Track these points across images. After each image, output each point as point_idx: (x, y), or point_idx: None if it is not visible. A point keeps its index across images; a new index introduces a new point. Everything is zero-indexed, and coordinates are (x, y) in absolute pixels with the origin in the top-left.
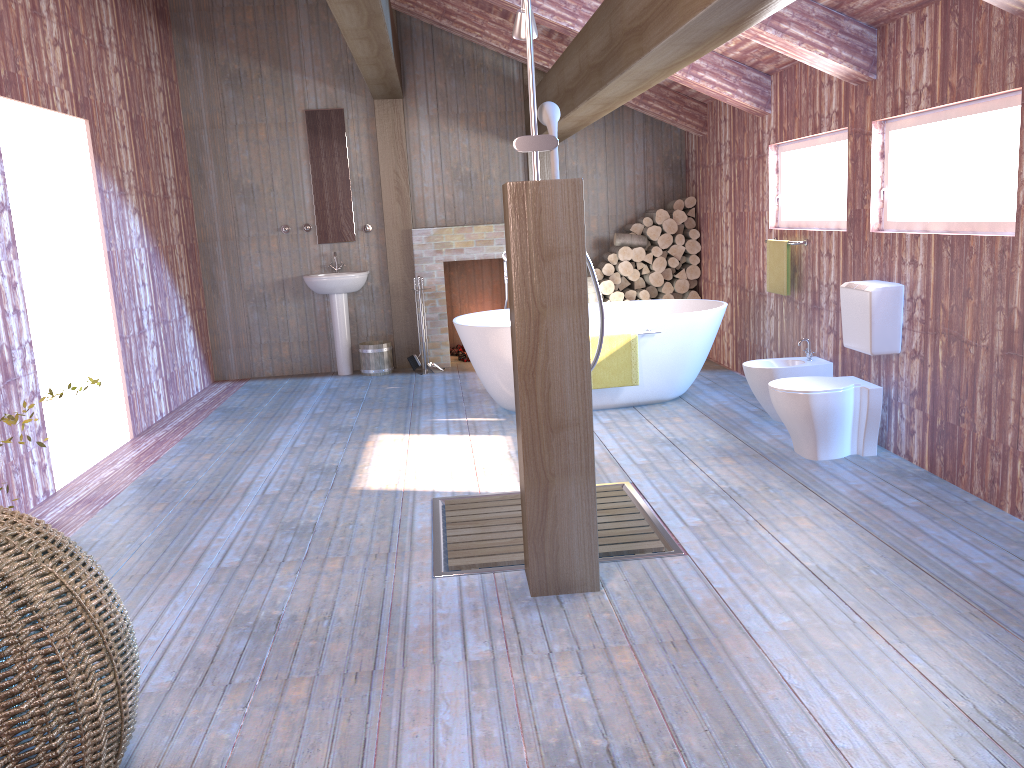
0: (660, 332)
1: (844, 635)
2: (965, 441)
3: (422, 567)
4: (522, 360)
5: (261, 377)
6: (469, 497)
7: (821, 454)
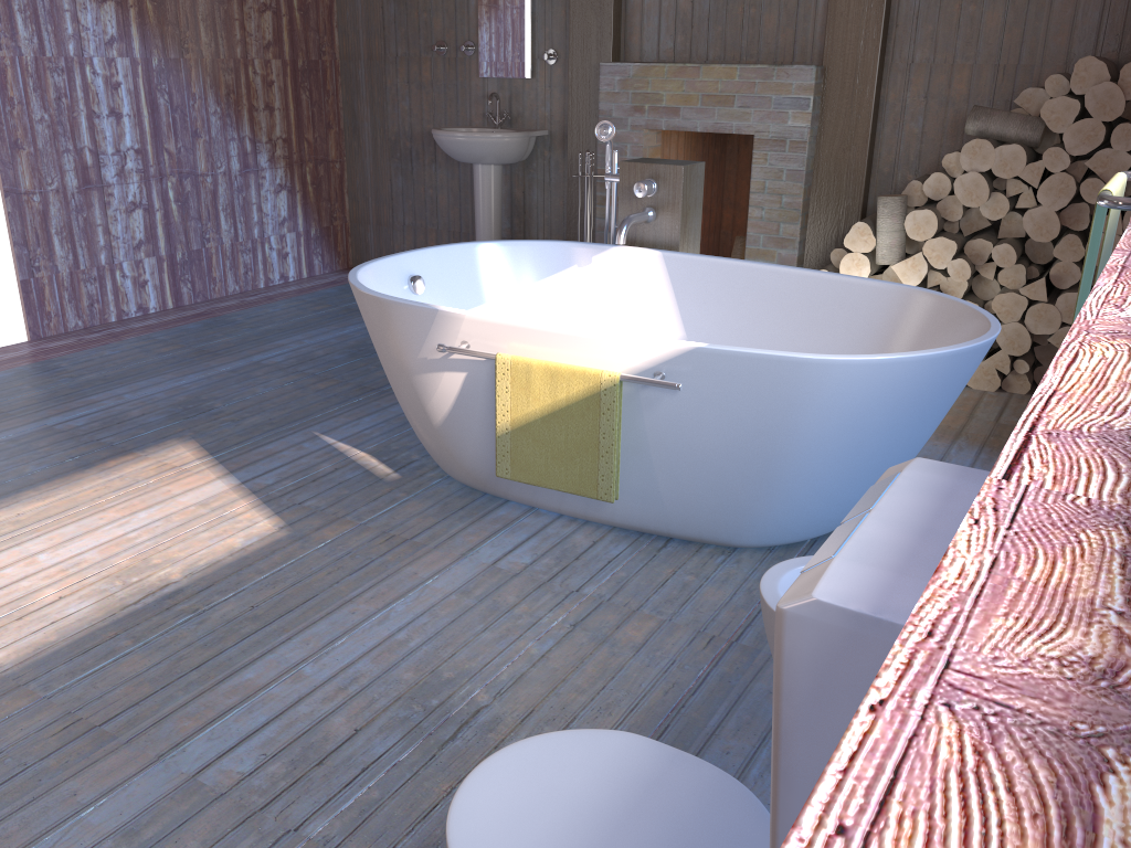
0: (678, 389)
1: None
2: None
3: None
4: None
5: None
6: None
7: None
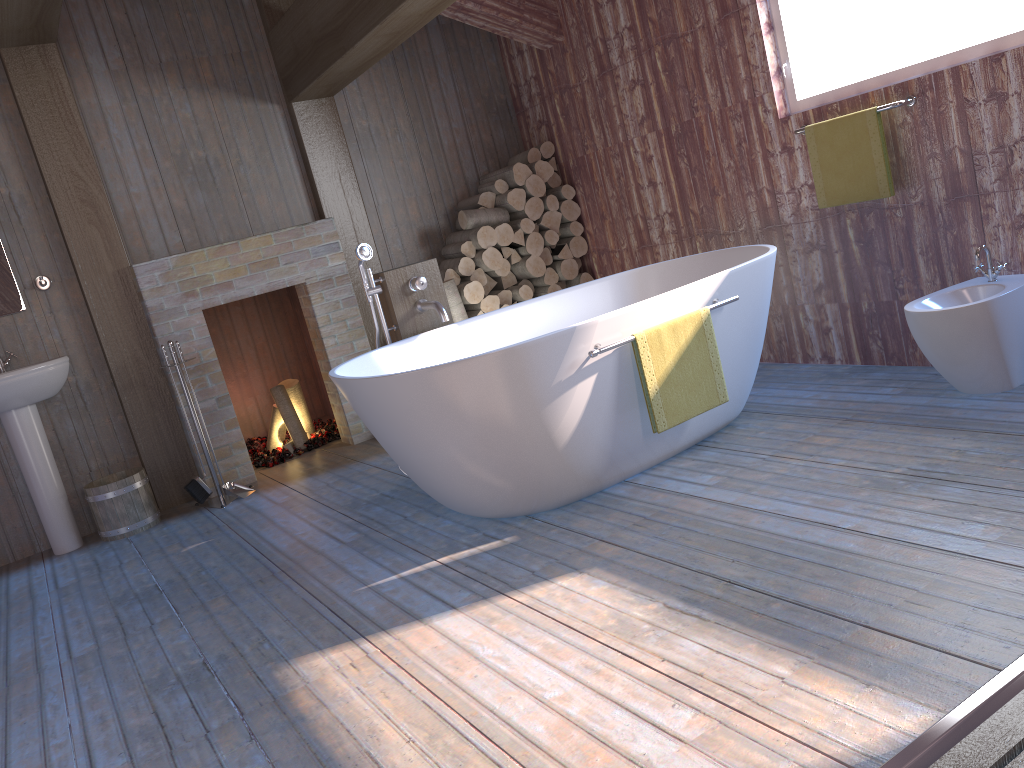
0: (737, 299)
1: None
2: None
3: None
4: None
5: None
6: None
7: None
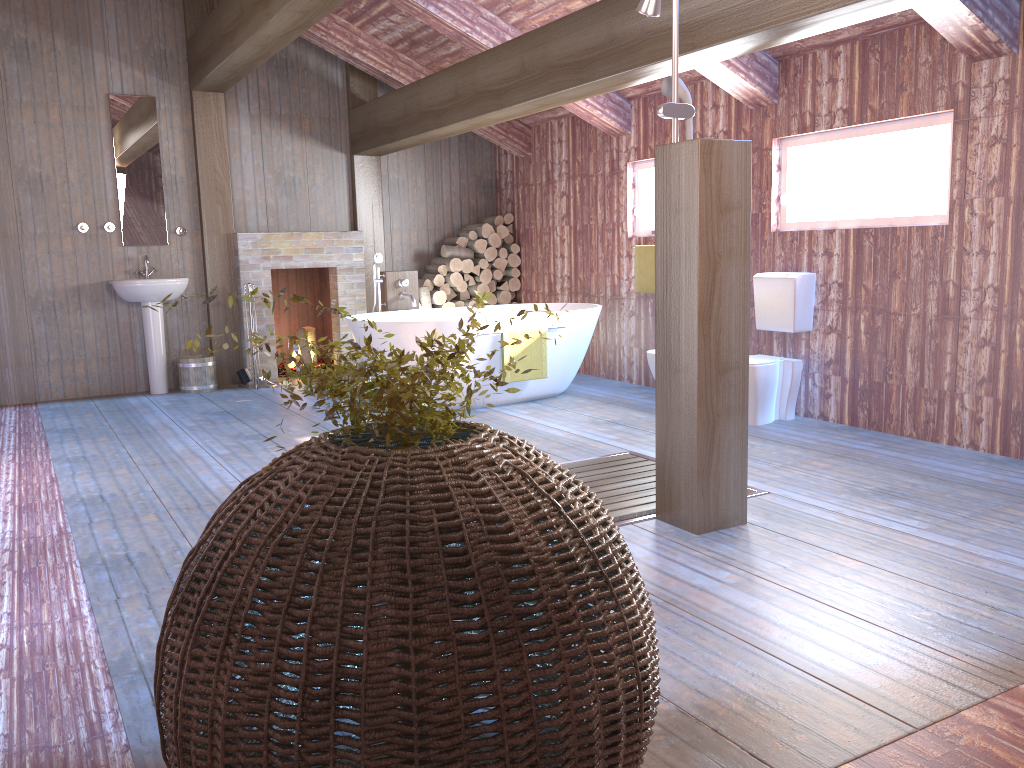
0: (565, 327)
1: (971, 525)
2: (894, 394)
3: None
4: (701, 306)
5: (50, 400)
6: None
7: (759, 420)
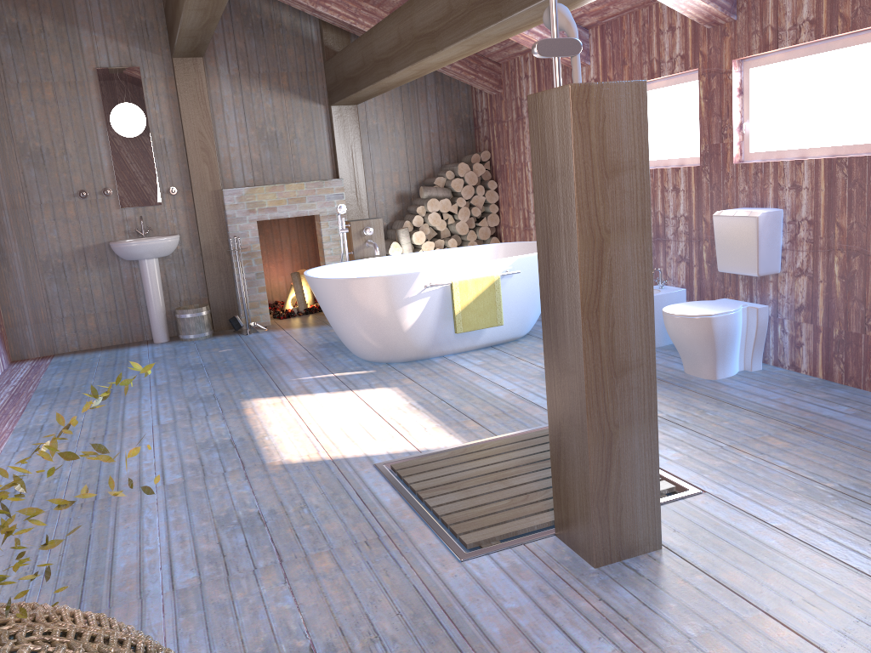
0: (519, 272)
1: None
2: None
3: (435, 550)
4: (585, 296)
5: (66, 353)
6: (414, 458)
7: (719, 373)
